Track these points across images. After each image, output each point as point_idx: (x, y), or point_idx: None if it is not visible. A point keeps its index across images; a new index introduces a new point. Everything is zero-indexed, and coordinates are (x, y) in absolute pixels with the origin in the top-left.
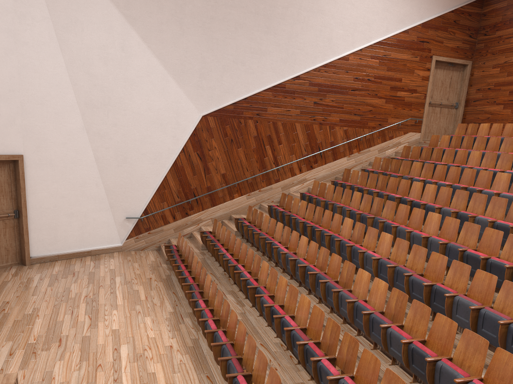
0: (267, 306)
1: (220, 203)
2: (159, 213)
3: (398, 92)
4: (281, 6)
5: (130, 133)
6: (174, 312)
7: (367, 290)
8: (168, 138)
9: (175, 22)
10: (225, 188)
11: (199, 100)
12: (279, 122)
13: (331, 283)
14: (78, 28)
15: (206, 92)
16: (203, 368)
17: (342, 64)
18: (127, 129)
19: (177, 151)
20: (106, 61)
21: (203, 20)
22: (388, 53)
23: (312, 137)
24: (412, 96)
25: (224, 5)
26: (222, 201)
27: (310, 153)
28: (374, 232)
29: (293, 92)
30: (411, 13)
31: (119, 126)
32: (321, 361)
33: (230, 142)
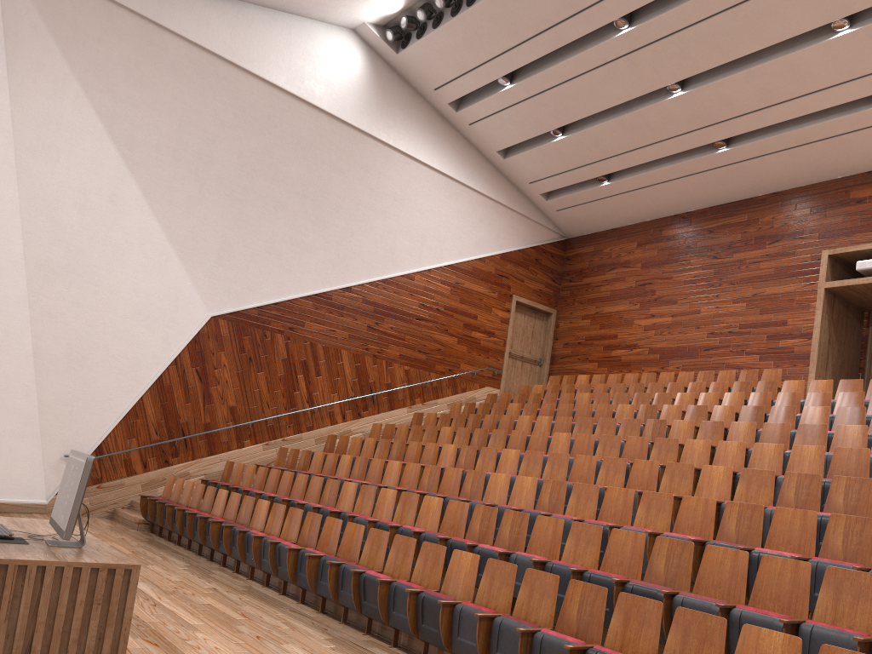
0: (371, 522)
1: (222, 451)
2: (121, 456)
3: (473, 331)
4: (336, 194)
5: (98, 320)
6: (191, 565)
7: (507, 494)
8: (155, 340)
9: (193, 182)
10: (233, 429)
11: (210, 293)
12: (320, 344)
13: (453, 497)
14: (52, 157)
15: (222, 284)
16: (279, 605)
17: (406, 283)
18: (96, 315)
19: (165, 362)
20: (84, 210)
21: (232, 188)
22: (461, 280)
23: (362, 373)
24: (489, 340)
25: (263, 176)
26: (225, 448)
27: (359, 394)
28: (492, 452)
29: (342, 307)
30: (488, 239)
31: (83, 307)
32: (479, 545)
33: (247, 361)
